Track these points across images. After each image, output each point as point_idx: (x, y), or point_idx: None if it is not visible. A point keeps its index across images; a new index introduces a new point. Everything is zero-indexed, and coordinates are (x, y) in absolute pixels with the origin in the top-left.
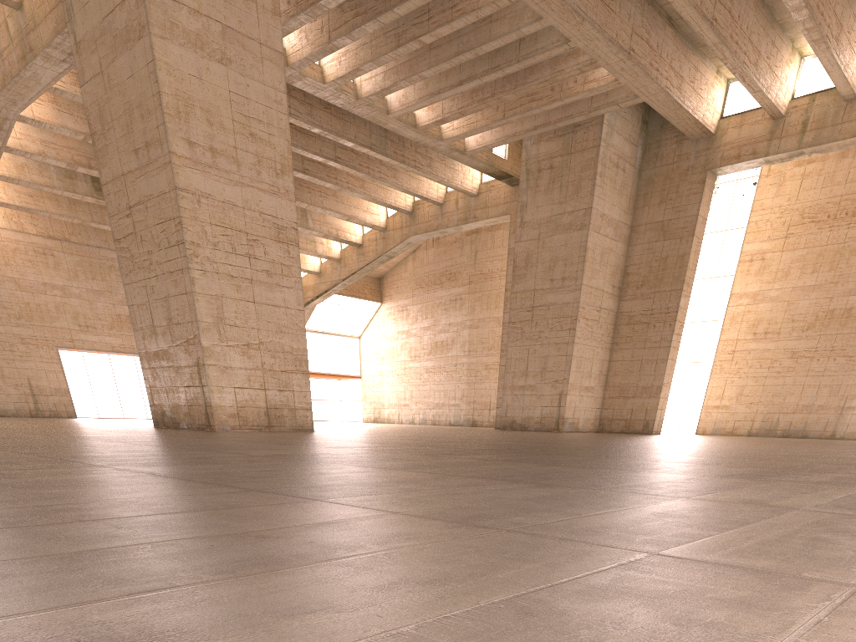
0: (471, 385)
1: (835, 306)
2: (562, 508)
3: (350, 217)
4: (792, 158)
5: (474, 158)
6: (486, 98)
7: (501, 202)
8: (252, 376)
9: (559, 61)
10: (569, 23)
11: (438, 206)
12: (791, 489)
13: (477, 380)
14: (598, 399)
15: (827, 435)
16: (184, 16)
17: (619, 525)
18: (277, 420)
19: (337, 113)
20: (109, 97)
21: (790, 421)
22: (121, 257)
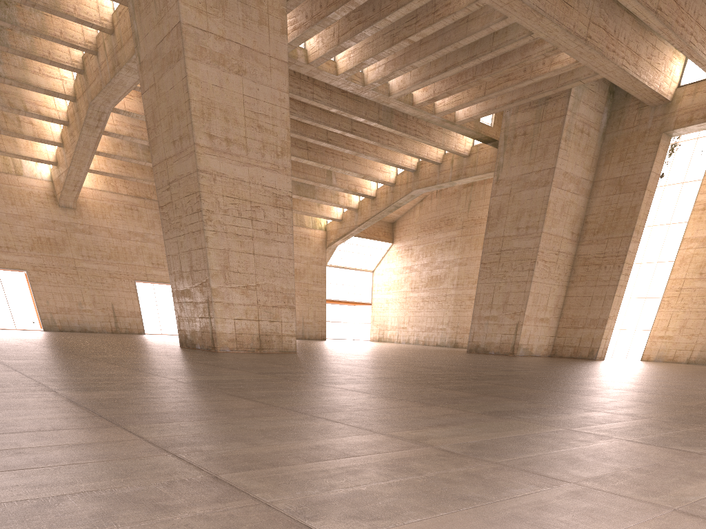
0: (456, 313)
1: None
2: (261, 439)
3: (365, 176)
4: None
5: (463, 127)
6: (468, 80)
7: (488, 162)
8: (249, 310)
9: (528, 48)
10: (530, 20)
11: (437, 165)
12: (495, 427)
13: (461, 309)
14: (553, 328)
15: None
16: (211, 41)
17: (257, 454)
18: (267, 344)
19: (352, 95)
20: (158, 102)
21: None
22: (163, 220)
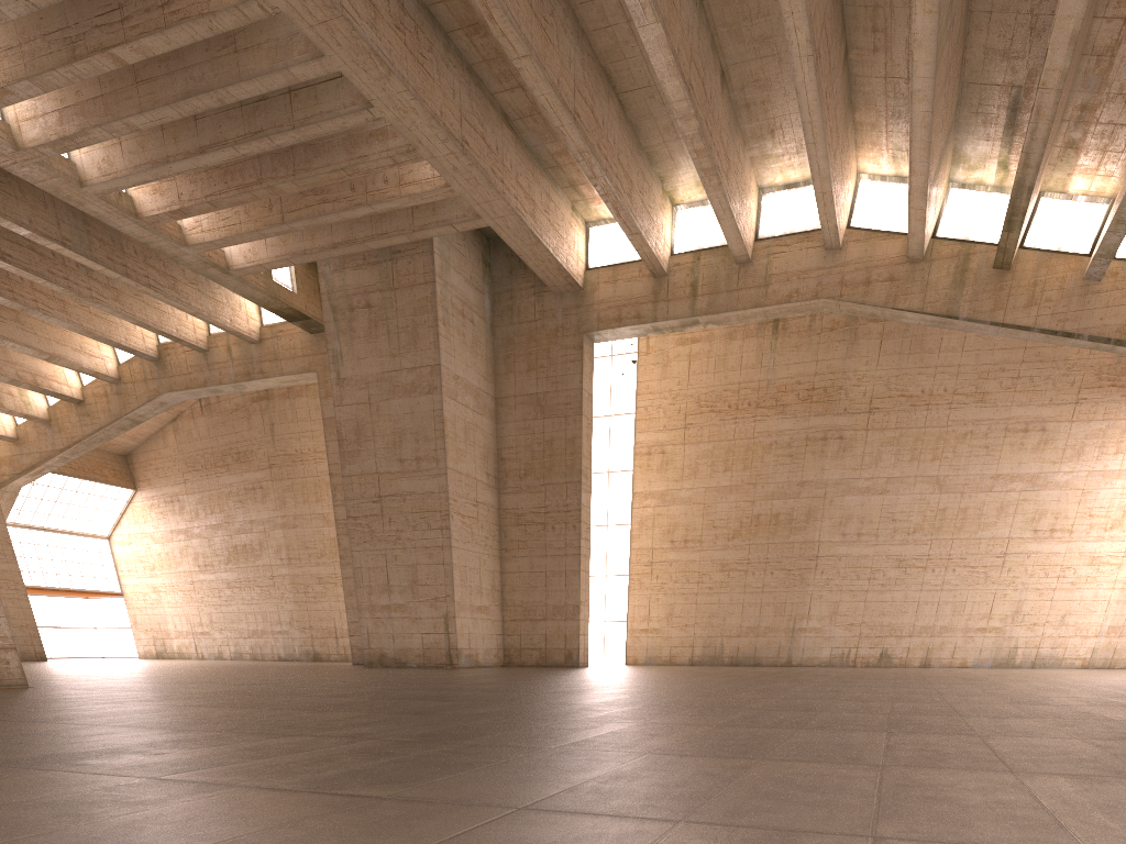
0: (301, 605)
1: (759, 511)
2: None
3: (53, 356)
4: (684, 328)
5: (246, 282)
6: (250, 184)
7: (300, 354)
8: None
9: (358, 142)
10: (369, 74)
11: (200, 354)
12: None
13: (310, 598)
14: (497, 622)
15: (783, 661)
16: None
17: None
18: None
19: None
20: None
21: (737, 646)
22: None
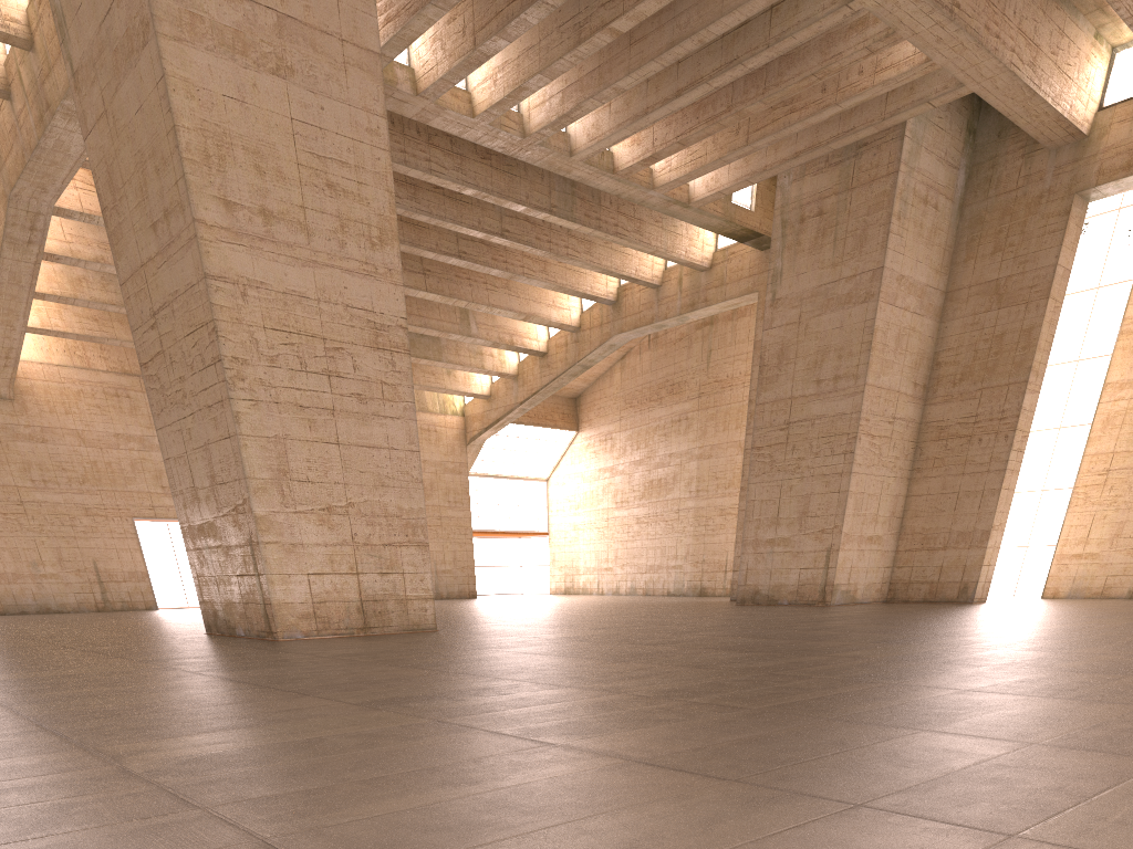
0: (699, 539)
1: None
2: None
3: (528, 316)
4: None
5: (703, 212)
6: (719, 114)
7: (746, 275)
8: (337, 555)
9: (835, 40)
10: None
11: (653, 290)
12: None
13: (708, 531)
14: (888, 553)
15: None
16: (213, 2)
17: None
18: (378, 617)
19: (500, 164)
20: (116, 149)
21: None
22: (150, 390)
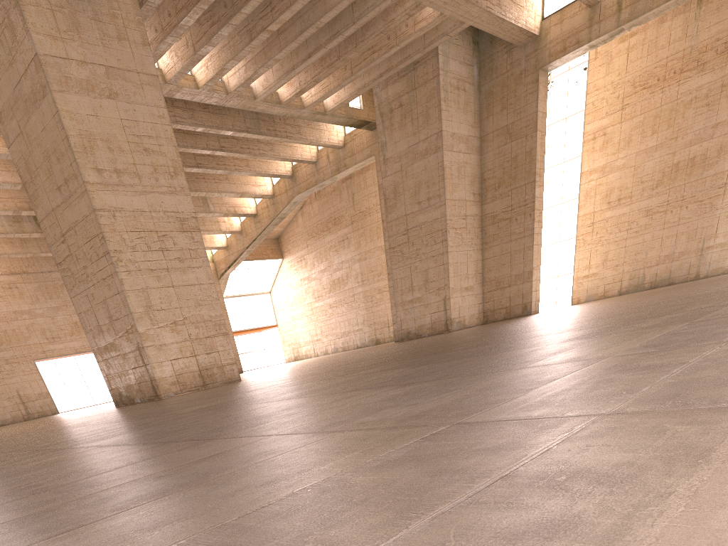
0: (369, 310)
1: (679, 159)
2: (406, 402)
3: (243, 194)
4: (613, 37)
5: (334, 115)
6: (334, 62)
7: (365, 147)
8: (183, 347)
9: (389, 12)
10: None
11: (313, 165)
12: (617, 339)
13: (374, 304)
14: (479, 295)
15: (692, 277)
16: (74, 68)
17: (443, 406)
18: (210, 378)
19: (214, 110)
20: (30, 150)
21: (655, 273)
22: (65, 277)
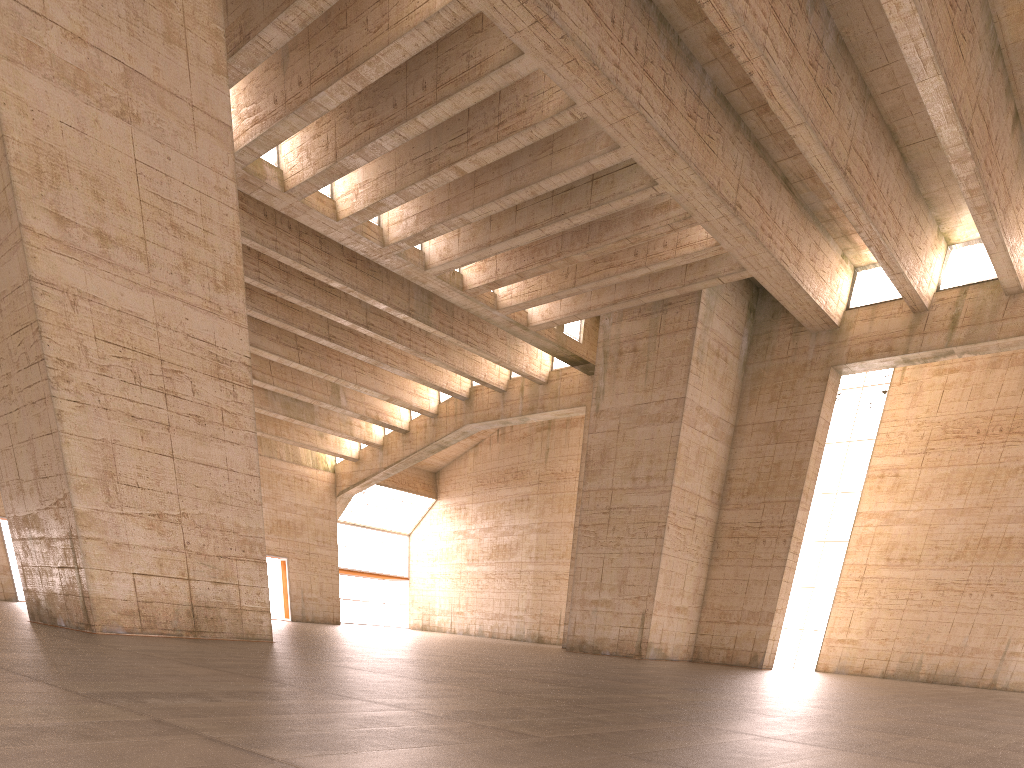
0: (537, 596)
1: (990, 533)
2: None
3: (392, 398)
4: (937, 358)
5: (540, 336)
6: (551, 257)
7: (576, 392)
8: (167, 560)
9: (644, 215)
10: (656, 158)
11: (499, 393)
12: None
13: (545, 591)
14: (693, 622)
15: (986, 683)
16: (54, 38)
17: None
18: (210, 623)
19: (365, 268)
20: None
21: (936, 664)
22: None
